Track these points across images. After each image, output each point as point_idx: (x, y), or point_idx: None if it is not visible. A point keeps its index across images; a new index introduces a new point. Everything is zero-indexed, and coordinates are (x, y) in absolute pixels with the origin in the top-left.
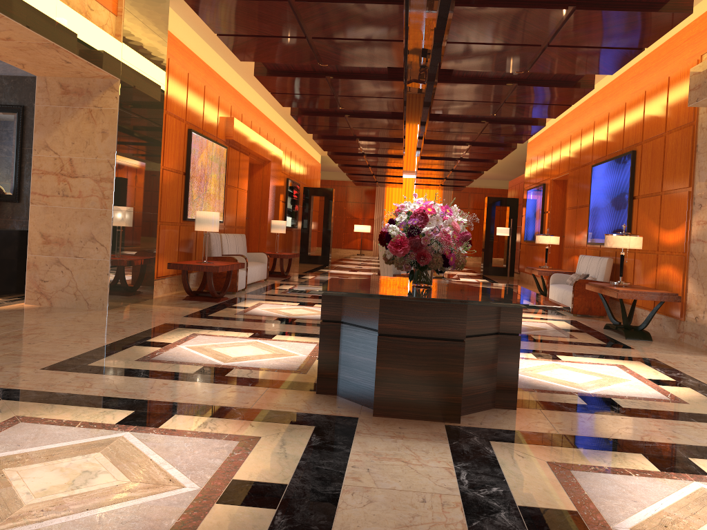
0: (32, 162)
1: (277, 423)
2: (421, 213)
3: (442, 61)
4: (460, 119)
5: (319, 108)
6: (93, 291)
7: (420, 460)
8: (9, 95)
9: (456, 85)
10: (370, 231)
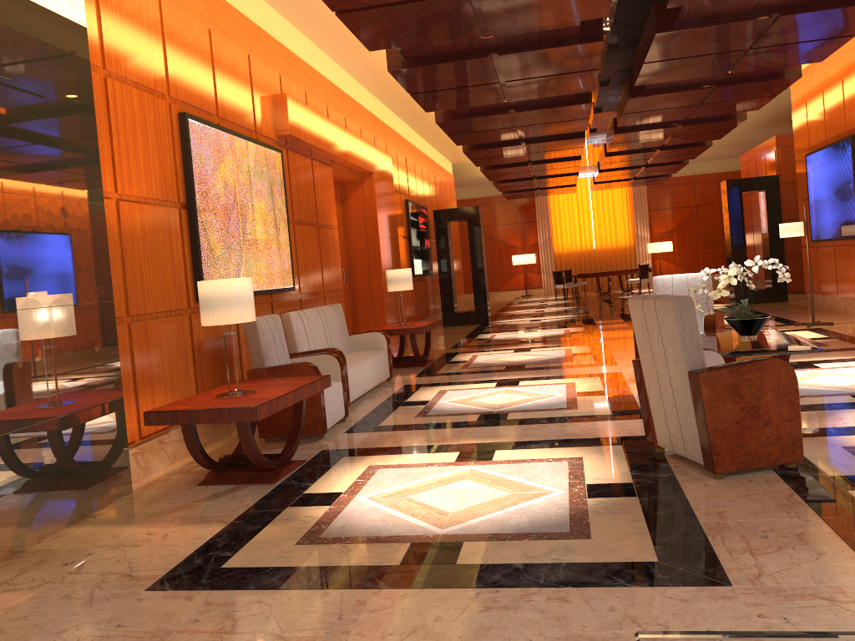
0: None
1: None
2: None
3: None
4: (719, 18)
5: (439, 39)
6: None
7: None
8: None
9: None
10: (535, 261)
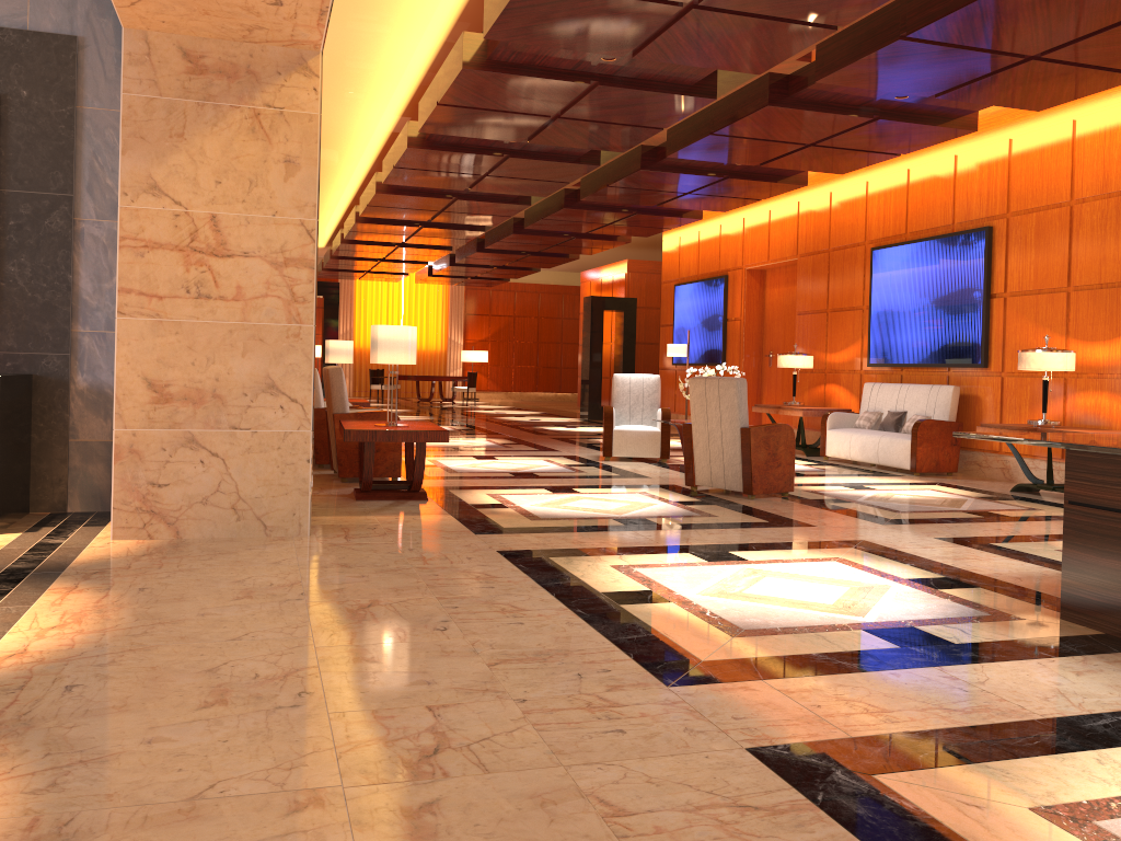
0: (119, 221)
1: None
2: None
3: (838, 69)
4: (687, 168)
5: (485, 137)
6: (276, 499)
7: None
8: None
9: (788, 113)
10: None
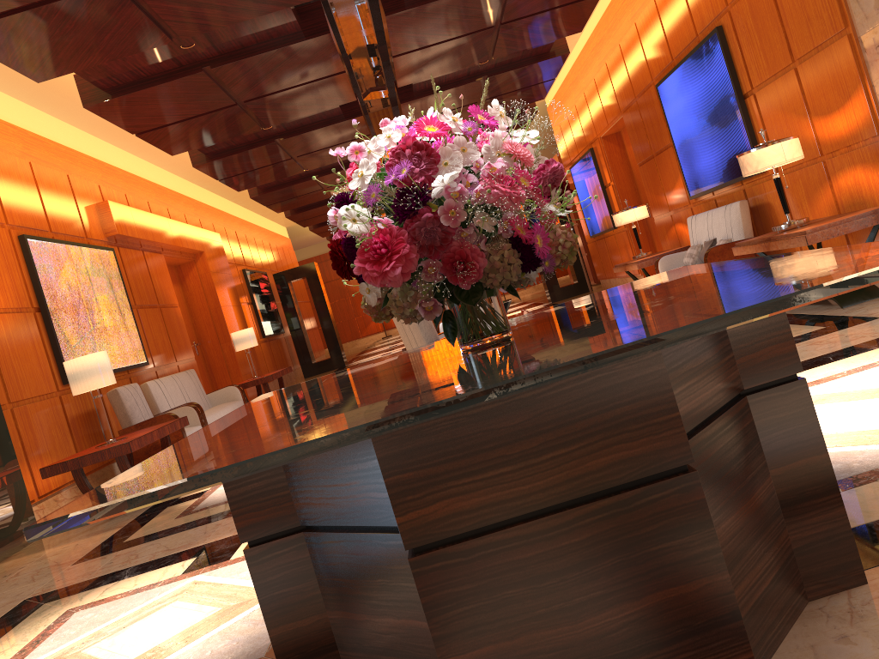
0: None
1: None
2: (413, 146)
3: None
4: (444, 85)
5: (228, 137)
6: None
7: None
8: None
9: (418, 12)
10: None
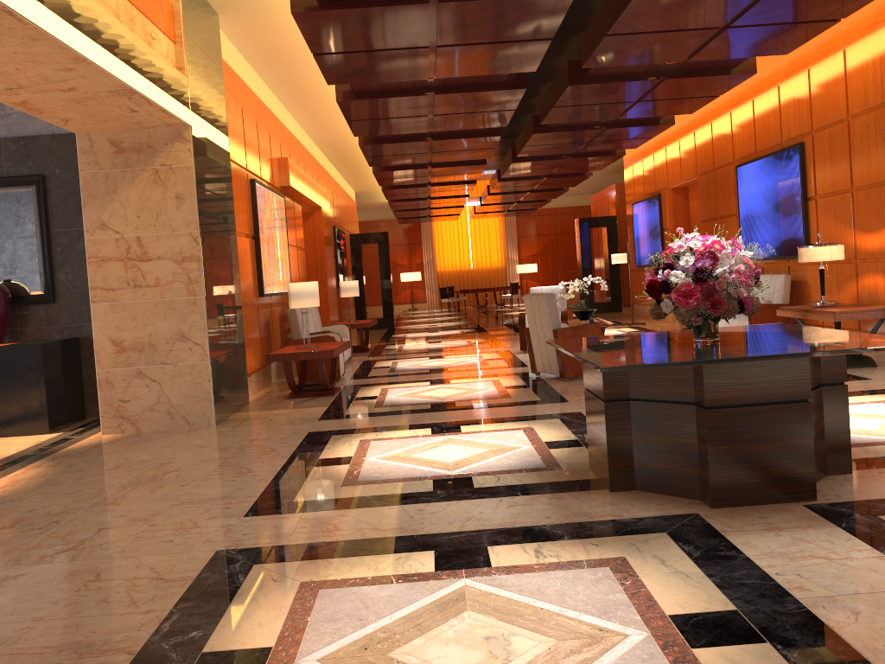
0: (86, 248)
1: (618, 536)
2: (709, 252)
3: (588, 58)
4: (571, 127)
5: (401, 133)
6: (193, 405)
7: (837, 553)
8: (20, 163)
9: (590, 87)
10: (420, 279)
